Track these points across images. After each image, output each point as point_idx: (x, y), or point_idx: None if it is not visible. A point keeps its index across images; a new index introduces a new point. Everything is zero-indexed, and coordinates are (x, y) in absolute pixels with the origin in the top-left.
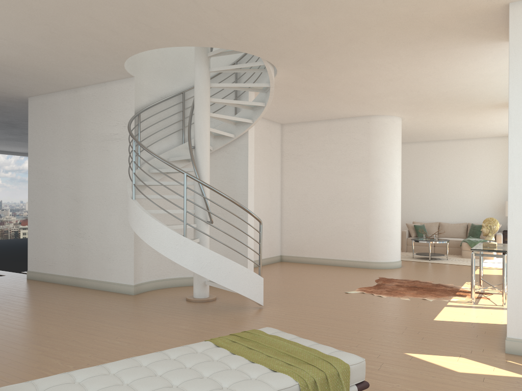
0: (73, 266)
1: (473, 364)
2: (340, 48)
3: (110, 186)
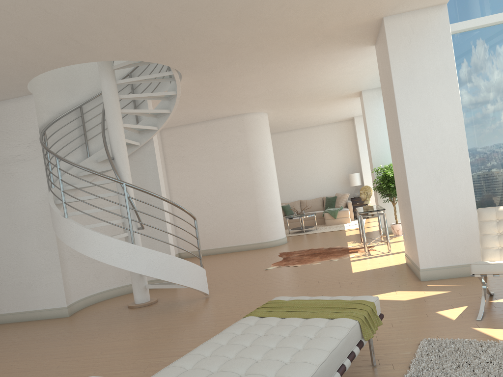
0: None
1: (409, 293)
2: (246, 56)
3: (19, 210)
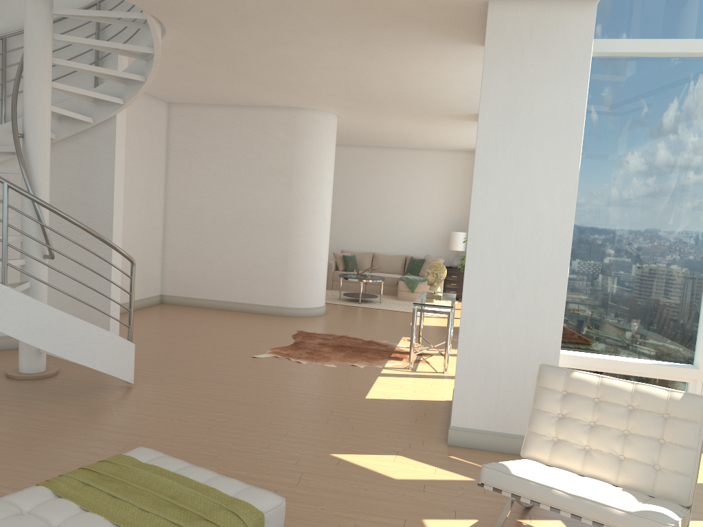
0: None
1: (412, 465)
2: (265, 16)
3: None
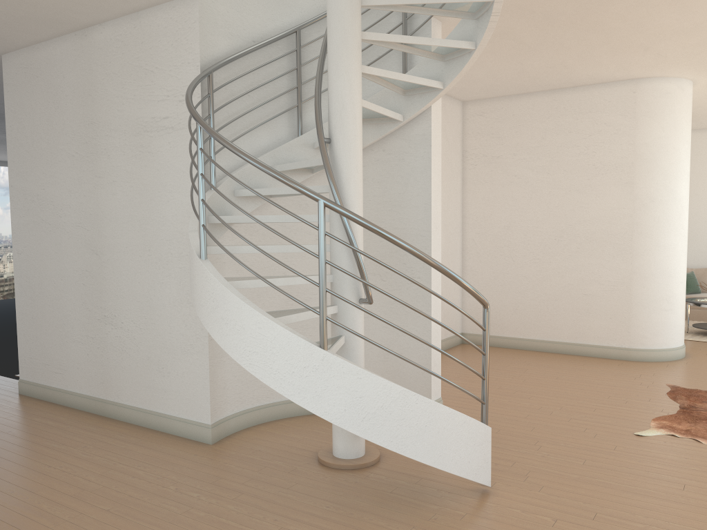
0: (96, 378)
1: None
2: None
3: (157, 225)
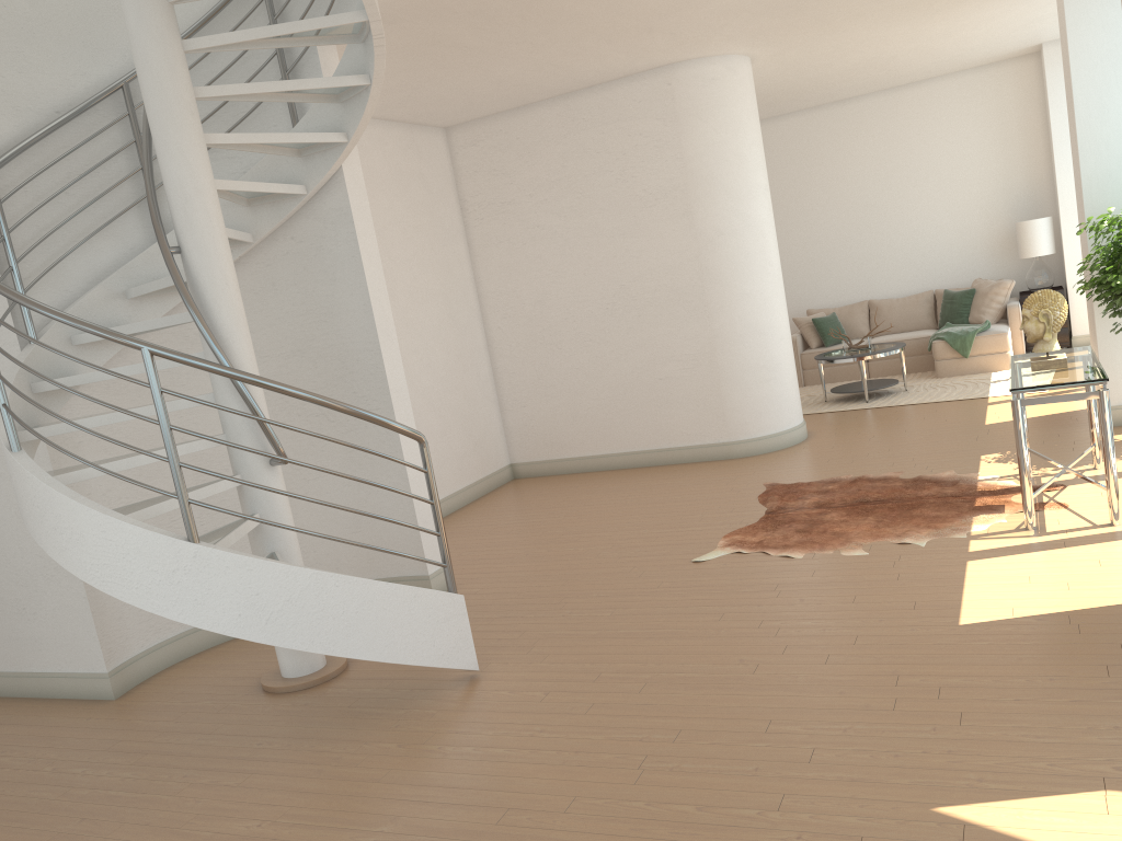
0: None
1: None
2: None
3: None
